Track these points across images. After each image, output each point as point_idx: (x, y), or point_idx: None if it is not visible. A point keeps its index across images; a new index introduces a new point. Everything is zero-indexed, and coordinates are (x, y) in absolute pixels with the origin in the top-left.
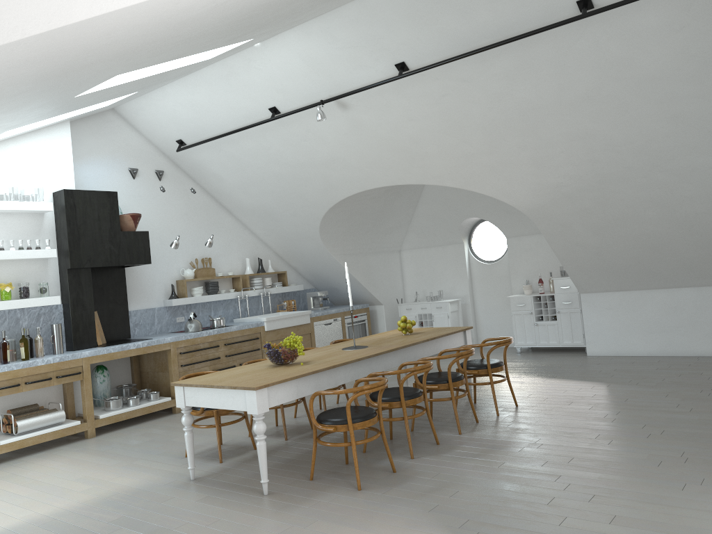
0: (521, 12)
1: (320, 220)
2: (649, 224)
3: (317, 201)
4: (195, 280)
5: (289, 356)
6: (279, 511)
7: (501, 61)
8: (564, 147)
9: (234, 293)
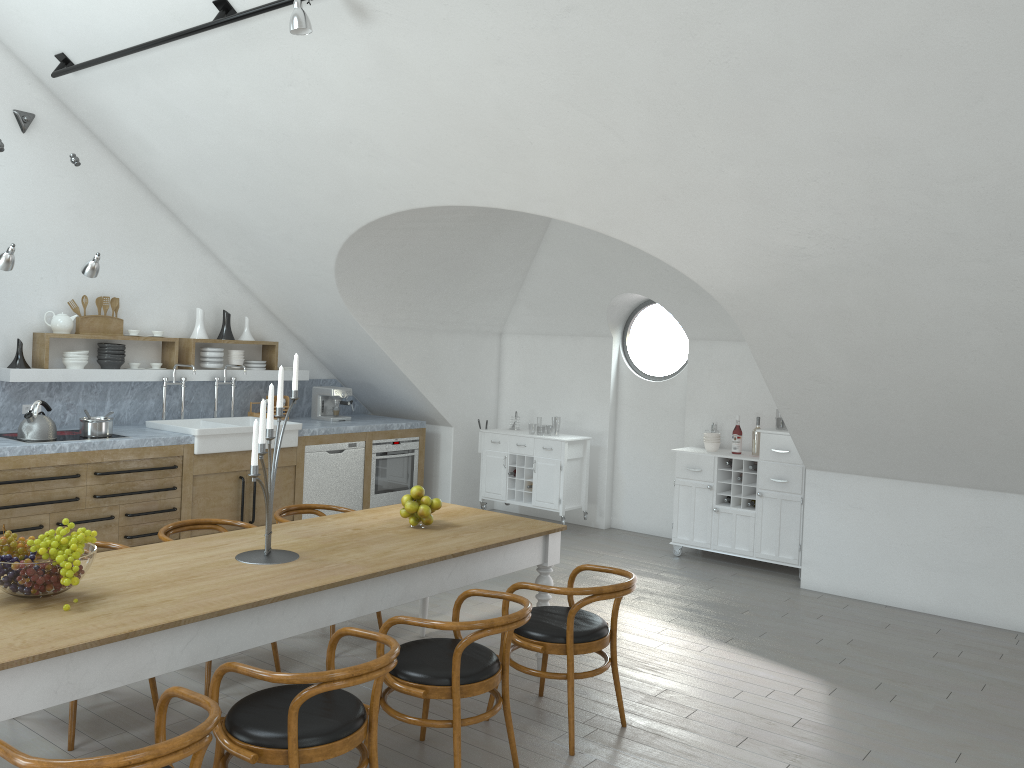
0: None
1: (336, 257)
2: (970, 363)
3: (326, 218)
4: (70, 337)
5: (39, 582)
6: None
7: None
8: (820, 169)
9: (158, 371)
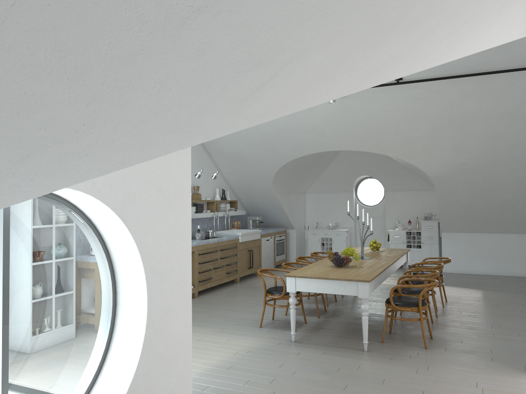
0: (494, 58)
1: (280, 167)
2: (507, 193)
3: (285, 154)
4: (192, 201)
5: (349, 261)
6: (392, 360)
7: (466, 84)
8: (478, 141)
9: (211, 213)
